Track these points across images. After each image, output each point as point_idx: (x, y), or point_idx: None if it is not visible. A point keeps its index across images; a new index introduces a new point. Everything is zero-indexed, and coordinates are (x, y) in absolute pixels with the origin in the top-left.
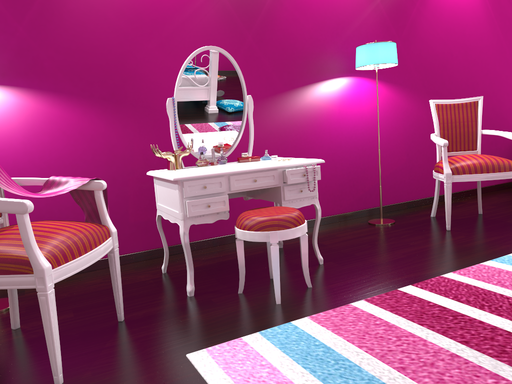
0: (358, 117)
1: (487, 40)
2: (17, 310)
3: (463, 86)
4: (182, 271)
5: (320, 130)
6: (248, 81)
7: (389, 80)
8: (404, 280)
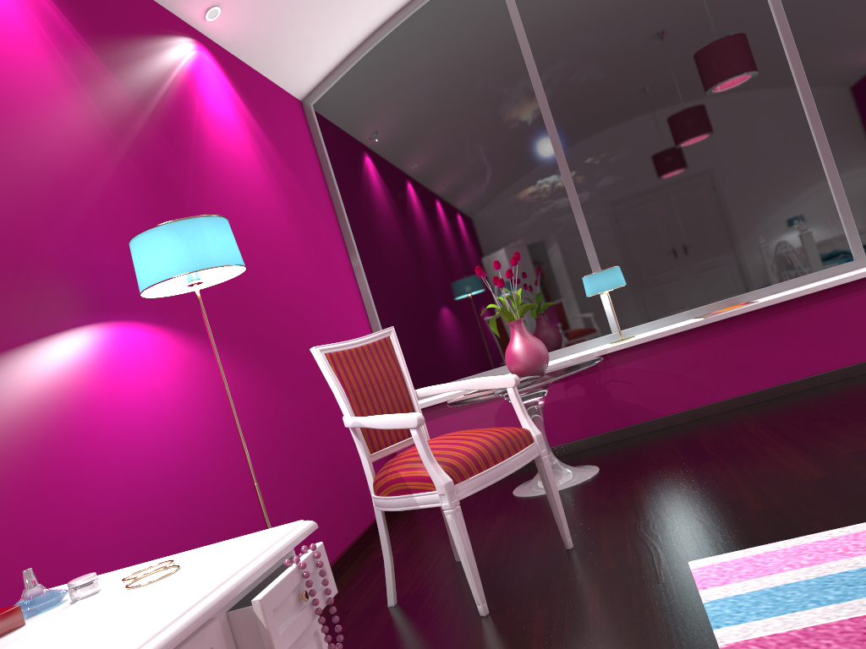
0: (157, 421)
1: (299, 252)
2: None
3: (298, 334)
4: None
5: (82, 475)
6: None
7: (191, 326)
8: None
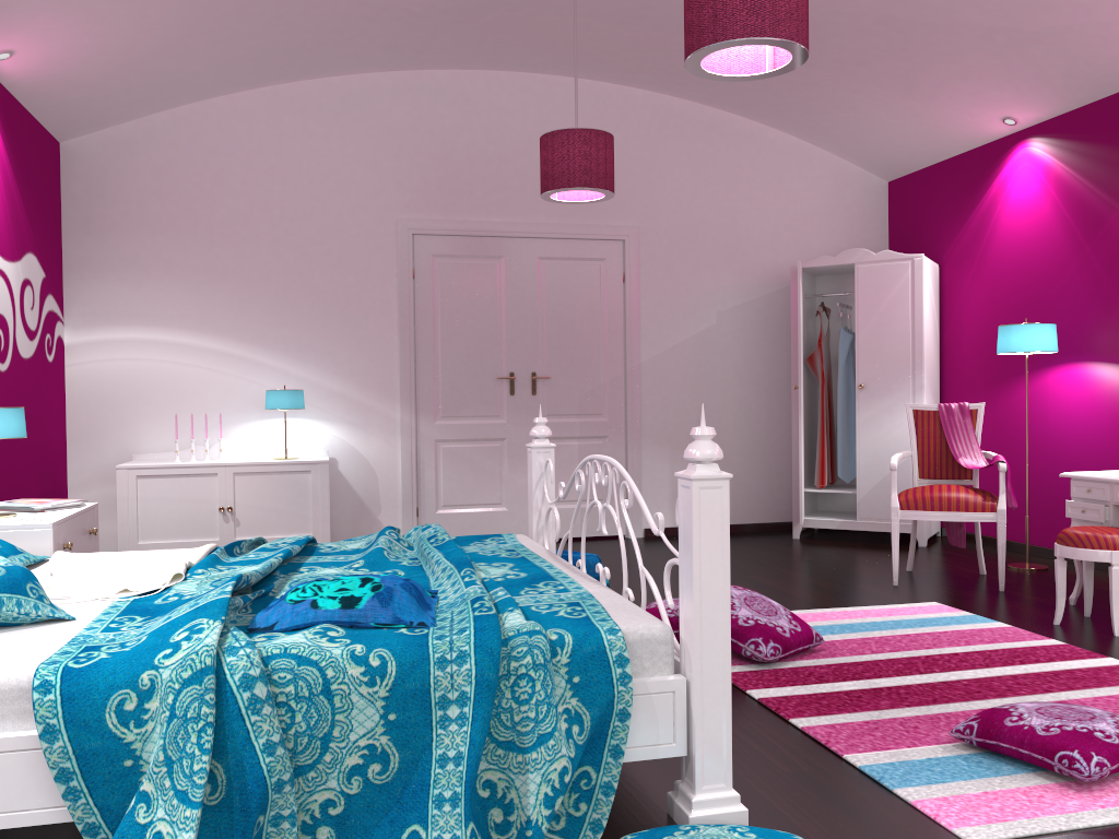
0: None
1: None
2: (980, 558)
3: None
4: None
5: None
6: None
7: None
8: None
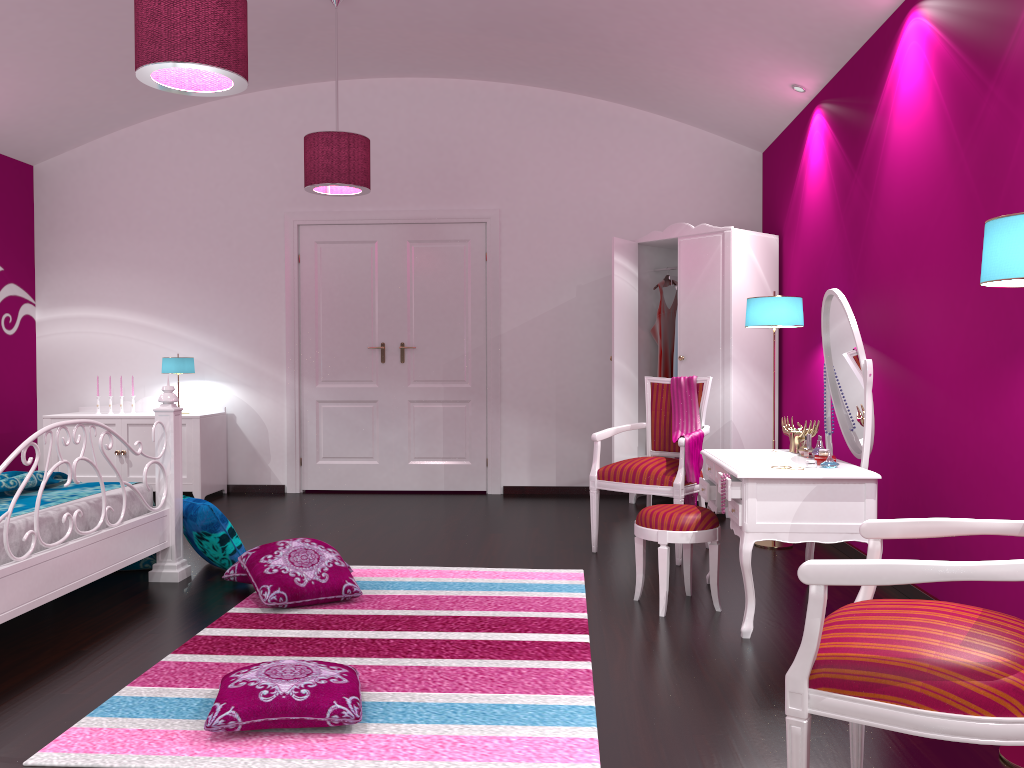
0: None
1: None
2: None
3: None
4: (807, 589)
5: None
6: (985, 321)
7: None
8: (611, 648)
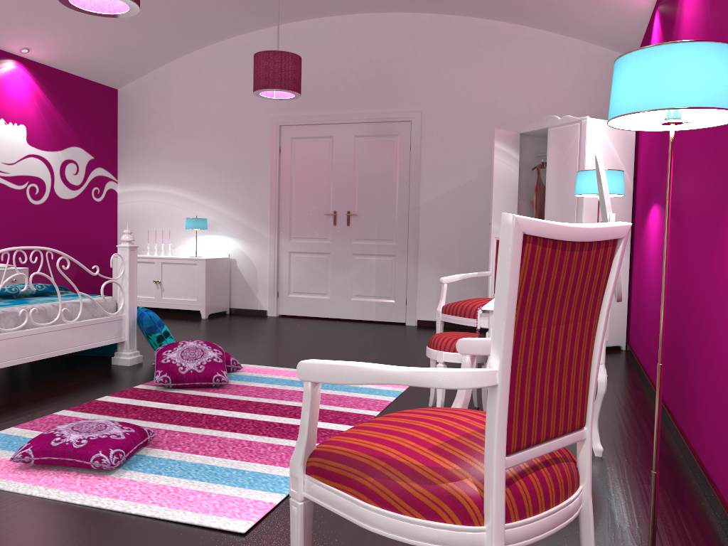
0: None
1: None
2: None
3: None
4: None
5: None
6: (712, 178)
7: None
8: None
